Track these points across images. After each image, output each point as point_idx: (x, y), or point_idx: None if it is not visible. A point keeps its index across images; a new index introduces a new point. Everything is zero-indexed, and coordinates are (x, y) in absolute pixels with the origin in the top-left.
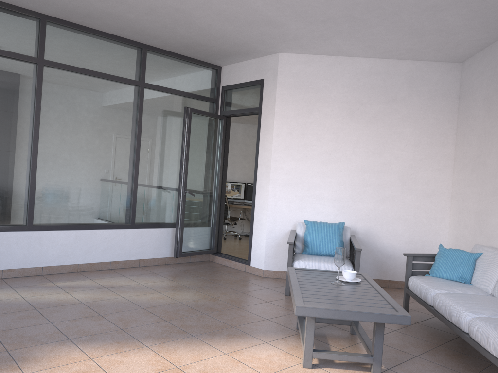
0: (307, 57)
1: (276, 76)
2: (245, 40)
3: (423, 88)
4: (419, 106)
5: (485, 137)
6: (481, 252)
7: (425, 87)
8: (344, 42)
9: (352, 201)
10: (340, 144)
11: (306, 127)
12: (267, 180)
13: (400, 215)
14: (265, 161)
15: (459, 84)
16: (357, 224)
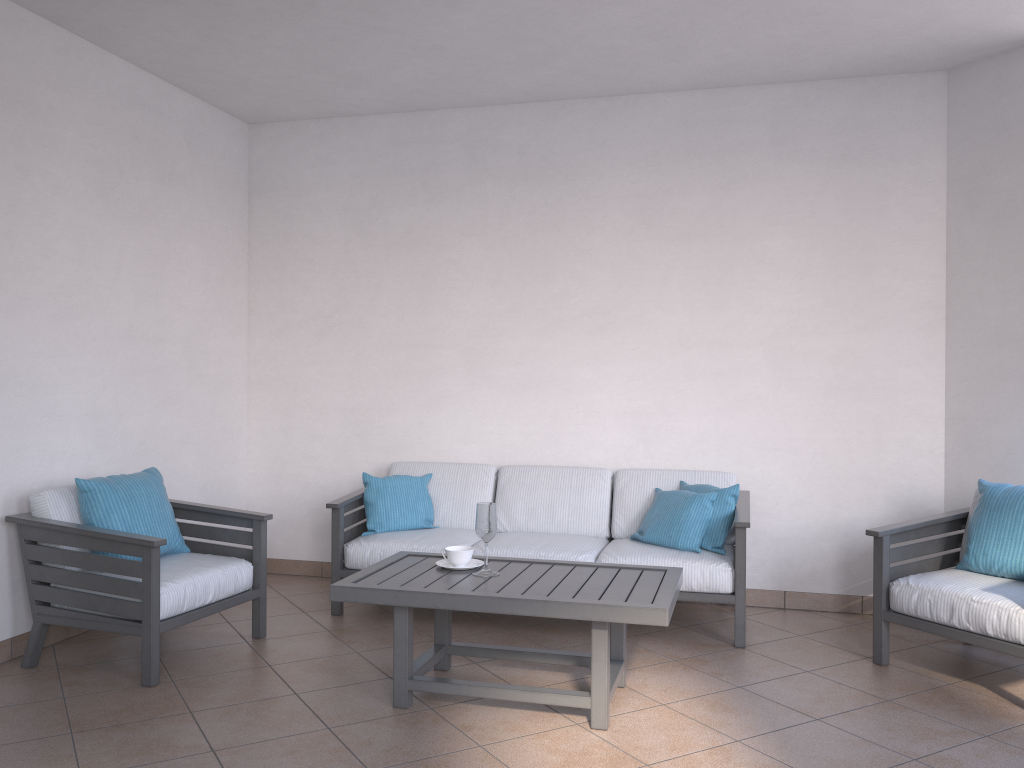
0: (9, 7)
1: None
2: None
3: (208, 161)
4: (205, 197)
5: (355, 278)
6: (430, 473)
7: (210, 160)
8: (171, 21)
9: (117, 413)
10: (89, 271)
11: (16, 213)
12: None
13: (191, 433)
14: None
15: (248, 166)
16: (127, 467)
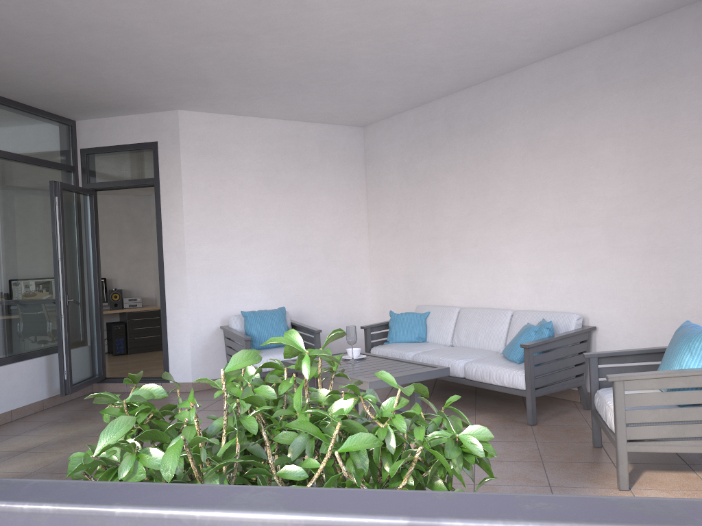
0: (212, 116)
1: (178, 139)
2: (148, 94)
3: (334, 153)
4: (332, 172)
5: (405, 203)
6: (429, 311)
7: (335, 152)
8: (266, 103)
9: (281, 282)
10: (261, 219)
11: (221, 200)
12: (182, 270)
13: (329, 290)
14: (175, 247)
15: (364, 149)
16: (288, 307)
